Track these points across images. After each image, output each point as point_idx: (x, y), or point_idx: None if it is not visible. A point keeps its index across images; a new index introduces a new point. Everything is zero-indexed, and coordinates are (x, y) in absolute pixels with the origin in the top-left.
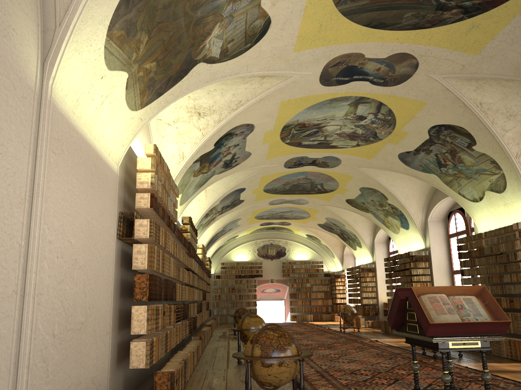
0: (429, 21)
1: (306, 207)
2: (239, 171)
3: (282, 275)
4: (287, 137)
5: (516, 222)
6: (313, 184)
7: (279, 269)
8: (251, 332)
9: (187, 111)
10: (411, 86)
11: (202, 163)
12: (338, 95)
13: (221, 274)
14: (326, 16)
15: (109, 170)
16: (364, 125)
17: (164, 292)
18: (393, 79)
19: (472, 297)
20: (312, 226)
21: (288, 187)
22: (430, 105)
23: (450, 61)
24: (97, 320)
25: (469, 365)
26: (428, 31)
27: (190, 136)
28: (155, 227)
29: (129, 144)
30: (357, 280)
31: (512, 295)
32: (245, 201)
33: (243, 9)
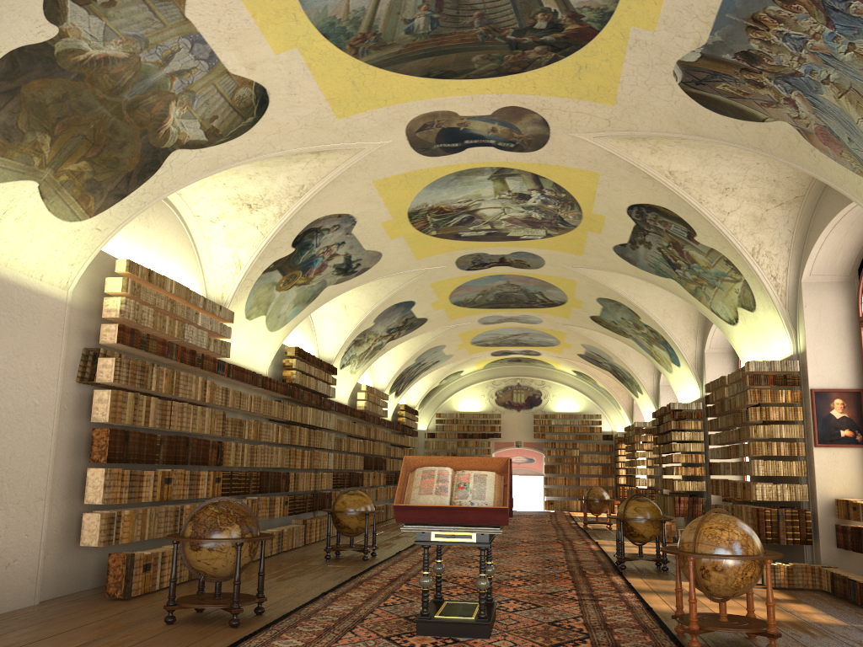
0: (513, 63)
1: (544, 328)
2: (380, 278)
3: (533, 436)
4: (428, 228)
5: (775, 360)
6: (528, 293)
7: (529, 426)
8: (345, 515)
9: (231, 203)
10: (559, 150)
11: (287, 272)
12: (462, 167)
13: (437, 432)
14: (352, 71)
15: (41, 299)
16: (535, 207)
17: (167, 453)
18: (527, 142)
19: (479, 473)
20: (572, 358)
21: (491, 297)
22: (604, 176)
23: (586, 115)
24: (8, 482)
25: (643, 582)
26: (523, 76)
27: (245, 237)
28: (129, 368)
29: (87, 262)
30: (632, 446)
31: (772, 479)
32: (432, 320)
33: (205, 81)
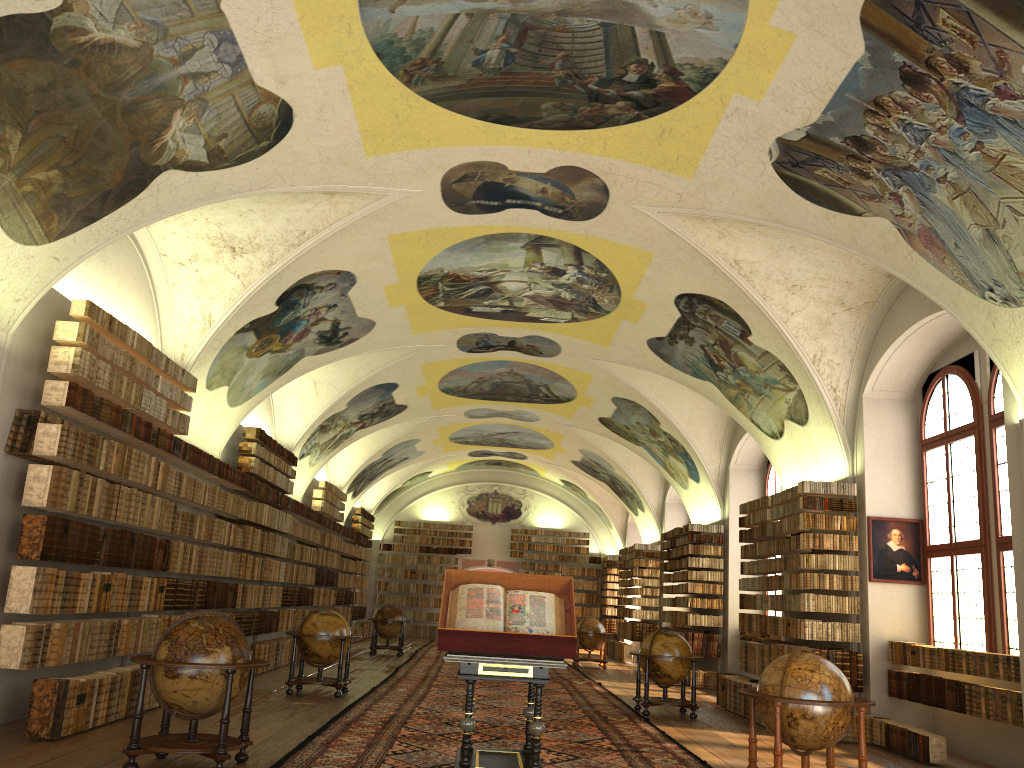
0: (587, 117)
1: (539, 427)
2: (366, 353)
3: (509, 555)
4: (436, 298)
5: (825, 481)
6: (532, 385)
7: (505, 541)
8: (315, 640)
9: (210, 243)
10: (613, 222)
11: (263, 335)
12: (495, 229)
13: (394, 543)
14: (398, 101)
15: None
16: (568, 285)
17: (110, 552)
18: (578, 210)
19: (539, 594)
20: (564, 465)
21: (487, 386)
22: (658, 258)
23: (655, 186)
24: None
25: (677, 731)
26: (595, 133)
27: (222, 287)
28: (77, 438)
29: (35, 298)
30: (629, 572)
31: (812, 616)
32: (412, 408)
33: (223, 90)
